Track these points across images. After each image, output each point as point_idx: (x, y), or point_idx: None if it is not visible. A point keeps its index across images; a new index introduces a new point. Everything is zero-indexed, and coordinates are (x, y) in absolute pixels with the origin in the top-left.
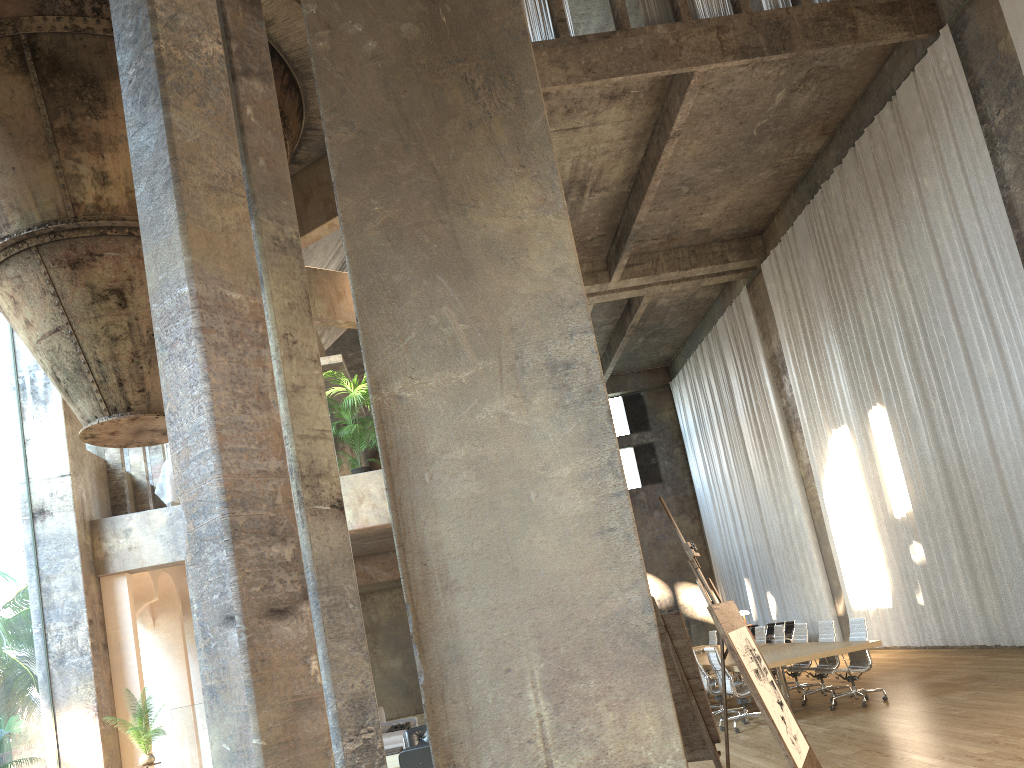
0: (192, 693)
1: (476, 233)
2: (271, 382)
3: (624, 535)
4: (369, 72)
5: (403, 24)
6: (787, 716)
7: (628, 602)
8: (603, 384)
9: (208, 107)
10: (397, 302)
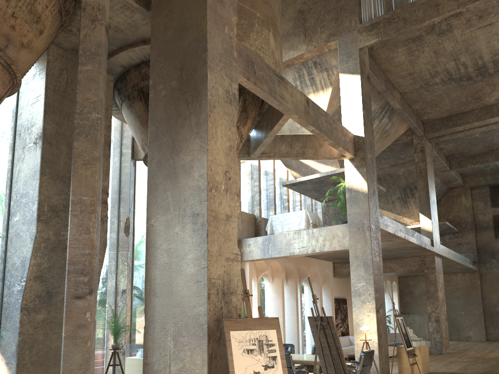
0: (284, 311)
1: (180, 162)
2: (92, 225)
3: (203, 284)
4: (161, 103)
5: (173, 81)
6: (270, 373)
7: (200, 311)
8: (207, 222)
9: (88, 137)
10: (156, 190)
